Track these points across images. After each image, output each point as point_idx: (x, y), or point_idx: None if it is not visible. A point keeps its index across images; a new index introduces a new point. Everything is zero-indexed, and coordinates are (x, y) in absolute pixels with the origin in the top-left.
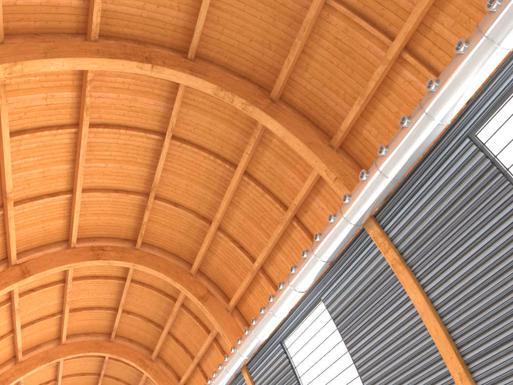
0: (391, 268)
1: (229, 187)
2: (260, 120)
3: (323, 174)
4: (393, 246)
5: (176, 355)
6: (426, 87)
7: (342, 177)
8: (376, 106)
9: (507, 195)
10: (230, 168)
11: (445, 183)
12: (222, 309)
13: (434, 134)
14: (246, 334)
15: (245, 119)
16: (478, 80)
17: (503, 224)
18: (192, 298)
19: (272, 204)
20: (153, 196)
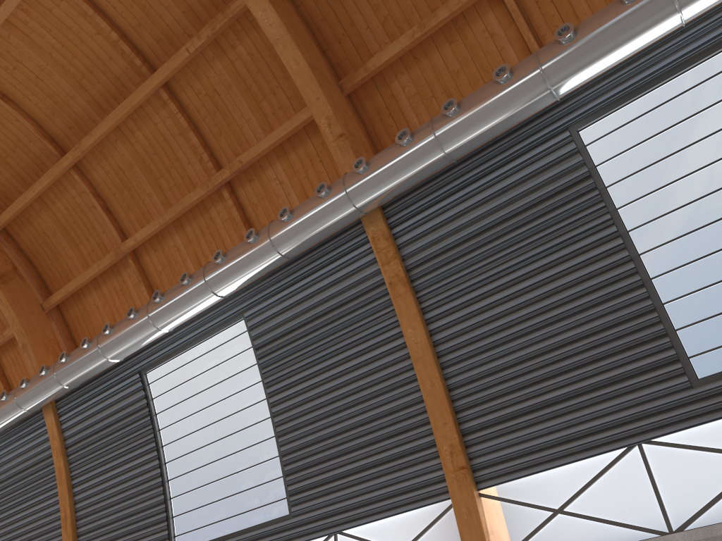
0: (383, 288)
1: (129, 99)
2: None
3: (322, 123)
4: (400, 258)
5: None
6: (556, 34)
7: (350, 137)
8: (428, 53)
9: (596, 220)
10: (142, 67)
11: (513, 185)
12: (34, 303)
13: (536, 107)
14: (83, 349)
15: None
16: (629, 50)
17: (577, 258)
18: None
19: (195, 153)
20: None
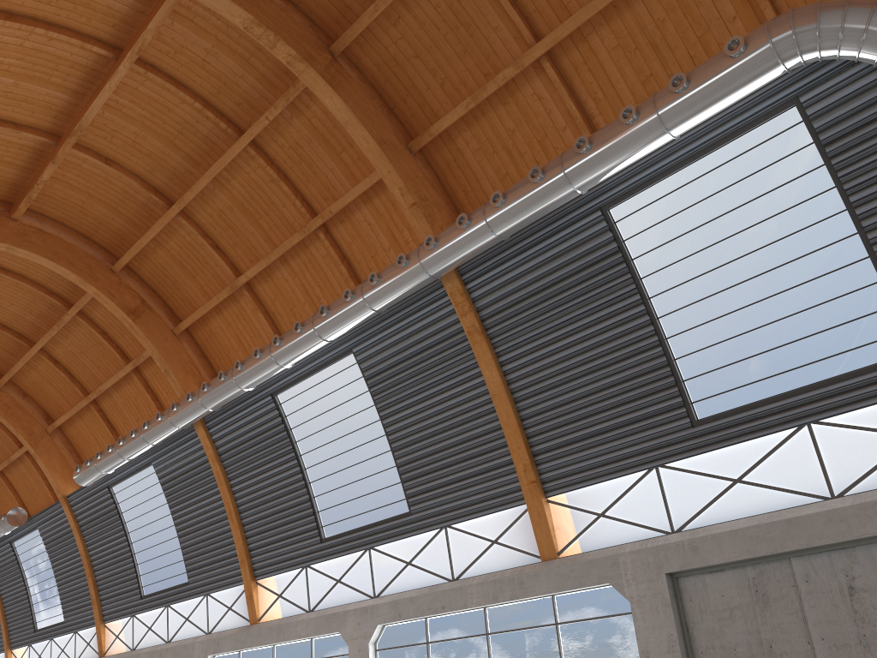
0: (464, 334)
1: (221, 160)
2: (313, 87)
3: (396, 193)
4: (474, 310)
5: (48, 383)
6: (575, 146)
7: (422, 203)
8: (486, 112)
9: (624, 289)
10: (227, 129)
11: (559, 254)
12: (166, 331)
13: (566, 200)
14: (220, 381)
15: (273, 62)
16: (635, 159)
17: (611, 319)
18: (116, 311)
19: (288, 197)
20: (72, 145)
